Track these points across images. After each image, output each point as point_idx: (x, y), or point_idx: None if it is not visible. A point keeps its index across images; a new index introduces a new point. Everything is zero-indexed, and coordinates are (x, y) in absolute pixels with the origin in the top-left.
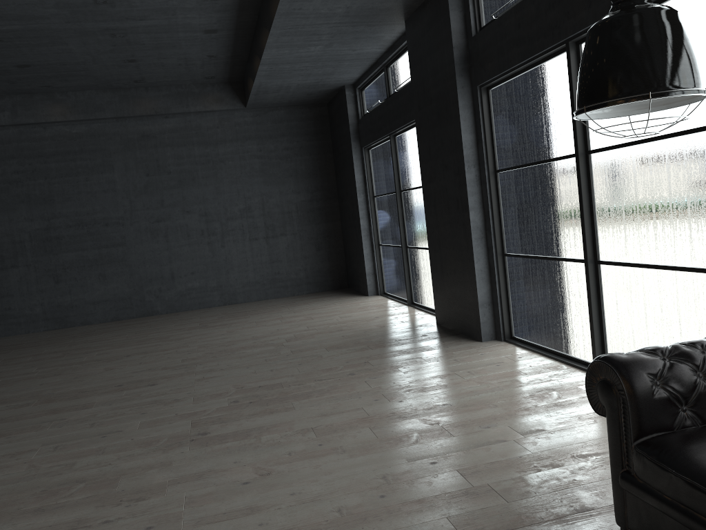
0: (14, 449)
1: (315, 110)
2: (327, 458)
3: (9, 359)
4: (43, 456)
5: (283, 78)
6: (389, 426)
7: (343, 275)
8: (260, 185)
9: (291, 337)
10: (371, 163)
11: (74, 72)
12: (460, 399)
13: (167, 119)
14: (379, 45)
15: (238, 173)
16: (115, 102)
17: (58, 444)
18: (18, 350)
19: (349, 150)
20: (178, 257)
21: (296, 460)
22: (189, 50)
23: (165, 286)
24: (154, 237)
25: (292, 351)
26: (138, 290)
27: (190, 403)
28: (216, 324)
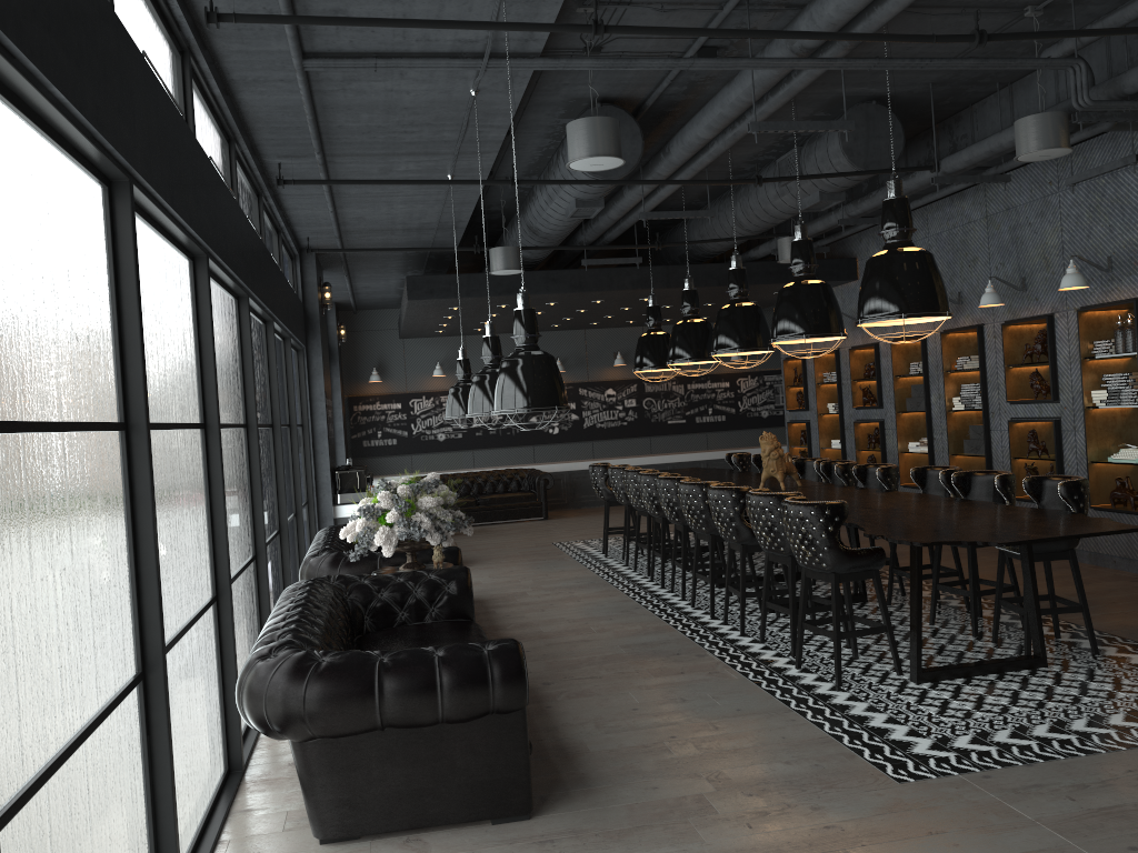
0: None
1: None
2: None
3: None
4: None
5: None
6: None
7: None
8: None
9: None
10: None
11: None
12: None
13: None
14: None
15: None
16: None
17: None
18: None
19: None
20: None
21: None
22: None
23: None
24: None
25: None
26: None
27: None
28: None
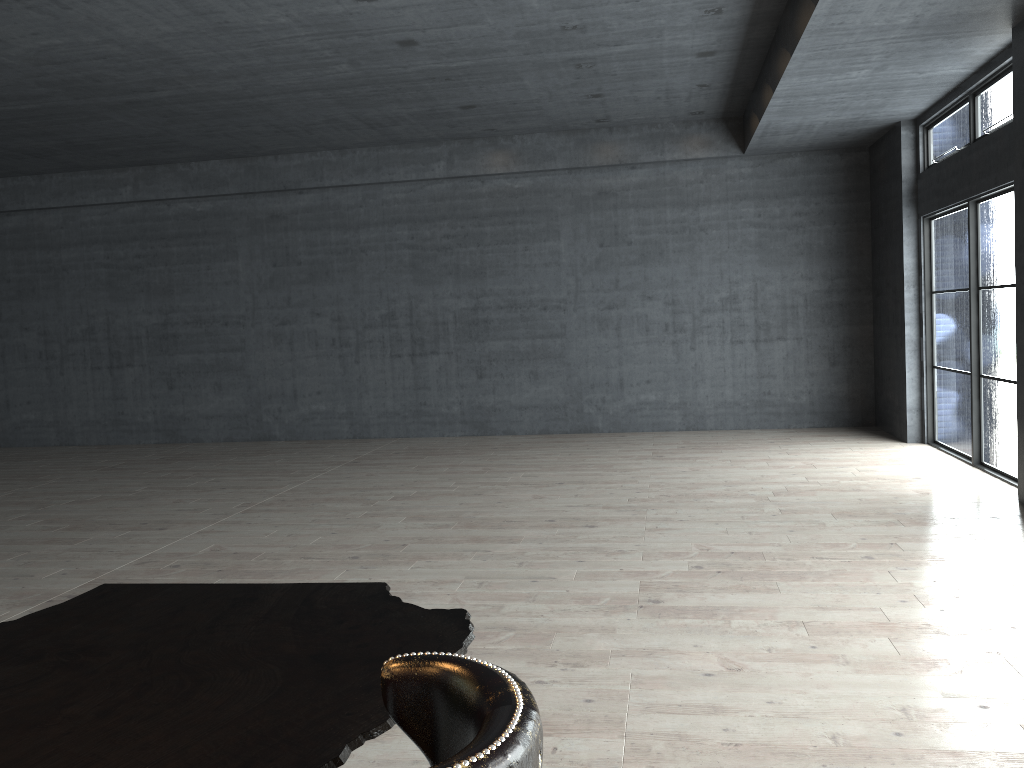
0: (435, 576)
1: (848, 156)
2: (822, 667)
3: (424, 466)
4: (466, 591)
5: (804, 114)
6: (919, 641)
7: (868, 406)
8: (754, 266)
9: (780, 489)
10: (933, 240)
11: (524, 111)
12: None
13: (634, 171)
14: (964, 63)
15: (723, 247)
16: (569, 148)
17: (483, 580)
18: (433, 456)
19: (898, 220)
20: (630, 359)
21: (778, 660)
22: (673, 79)
23: (611, 395)
24: (602, 329)
25: (781, 510)
26: (575, 397)
27: (639, 558)
28: (674, 455)
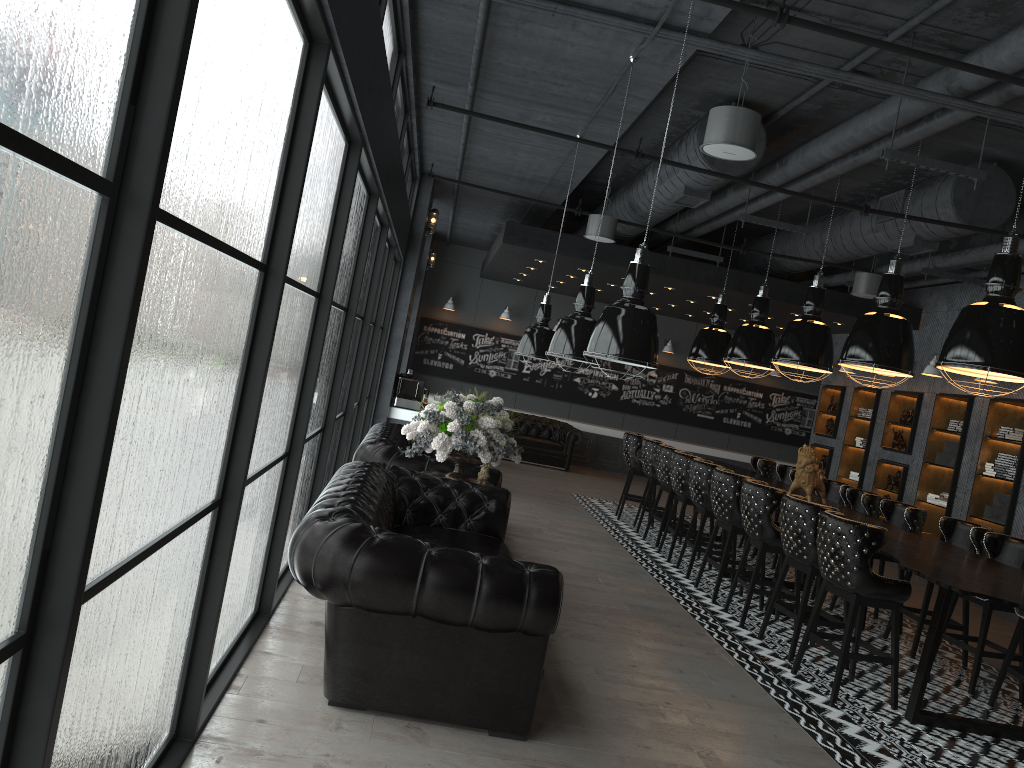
0: None
1: None
2: None
3: None
4: None
5: None
6: None
7: None
8: None
9: None
10: None
11: None
12: None
13: None
14: None
15: None
16: None
17: None
18: None
19: None
20: None
21: None
22: None
23: None
24: None
25: None
26: None
27: None
28: None
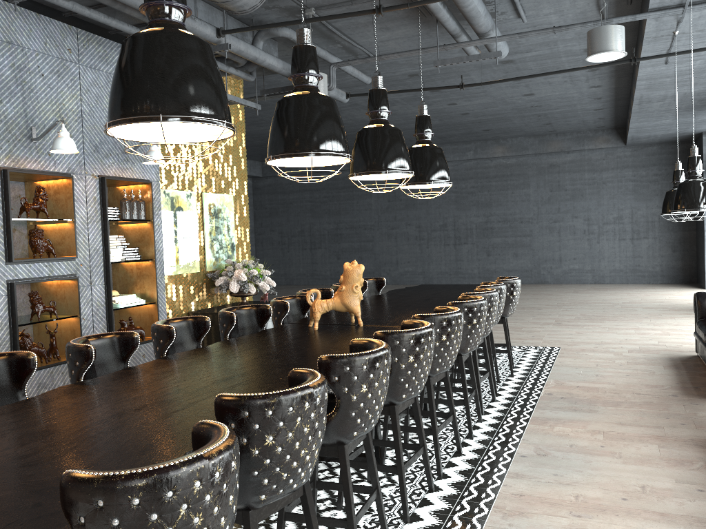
0: None
1: (683, 145)
2: (607, 333)
3: None
4: None
5: (649, 132)
6: (644, 330)
7: (692, 273)
8: (631, 201)
9: (626, 301)
10: None
11: (513, 130)
12: (690, 329)
13: (568, 154)
14: None
15: (615, 192)
16: (535, 144)
17: None
18: None
19: None
20: (565, 247)
21: (594, 332)
22: (584, 117)
23: (554, 265)
24: (551, 232)
25: (621, 307)
26: (536, 266)
27: (556, 316)
28: (583, 291)
